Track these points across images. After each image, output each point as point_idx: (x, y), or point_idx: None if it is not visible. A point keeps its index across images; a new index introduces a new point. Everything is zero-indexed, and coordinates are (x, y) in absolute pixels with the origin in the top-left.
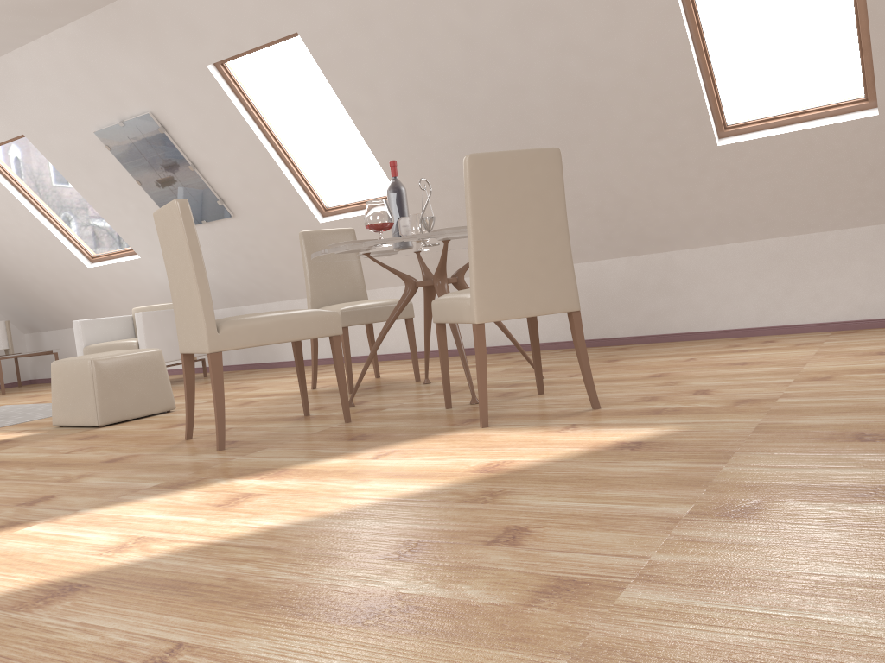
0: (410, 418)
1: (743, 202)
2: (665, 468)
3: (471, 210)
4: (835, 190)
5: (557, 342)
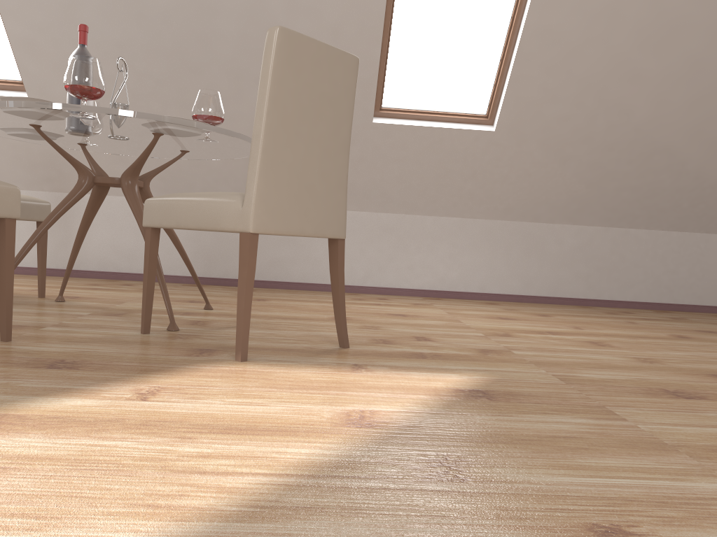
0: (107, 342)
1: (375, 177)
2: (580, 425)
3: (270, 93)
4: (444, 183)
5: (175, 275)
